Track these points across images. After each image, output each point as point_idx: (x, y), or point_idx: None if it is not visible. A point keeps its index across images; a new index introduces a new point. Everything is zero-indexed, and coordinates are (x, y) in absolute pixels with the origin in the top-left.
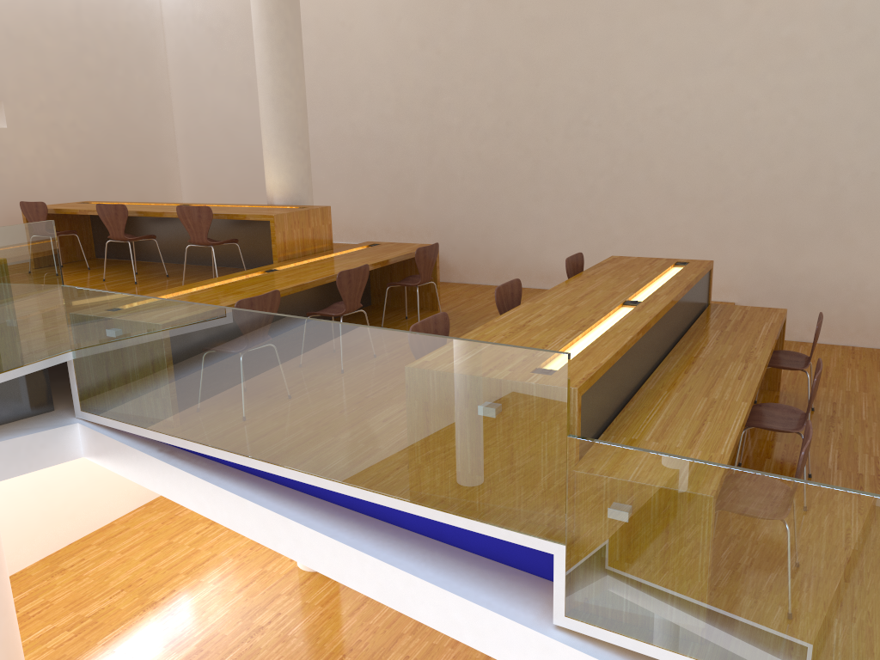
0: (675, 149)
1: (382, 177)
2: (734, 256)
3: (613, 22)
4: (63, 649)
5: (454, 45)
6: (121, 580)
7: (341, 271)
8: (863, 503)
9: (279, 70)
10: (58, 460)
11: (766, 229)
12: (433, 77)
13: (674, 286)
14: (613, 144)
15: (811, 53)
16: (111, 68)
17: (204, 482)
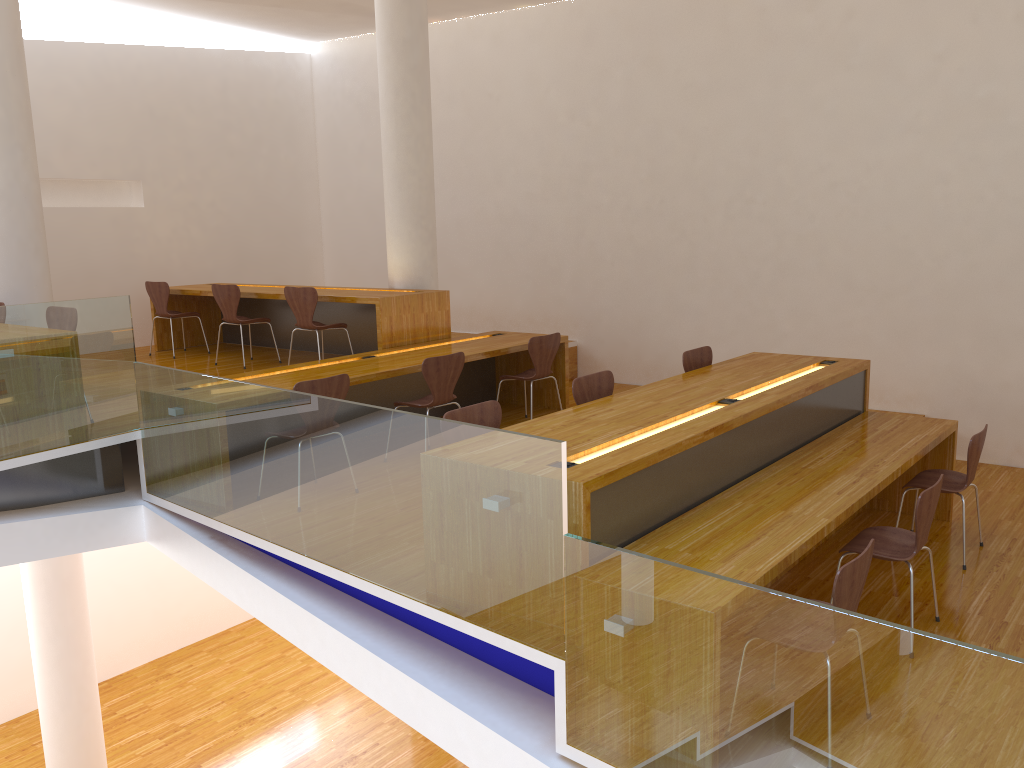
0: (851, 230)
1: (527, 261)
2: (923, 358)
3: (779, 86)
4: (150, 757)
5: (605, 116)
6: (224, 691)
7: (428, 358)
8: (851, 625)
9: (403, 146)
10: (118, 541)
11: (963, 326)
12: (582, 151)
13: (794, 385)
14: (779, 225)
15: (1014, 117)
16: (255, 146)
17: (243, 572)
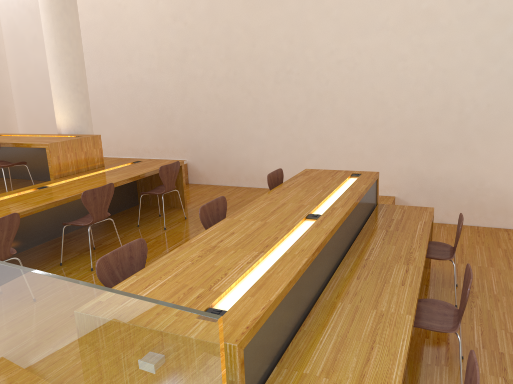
0: (350, 89)
1: (151, 112)
2: (394, 164)
3: (304, 0)
4: None
5: (196, 19)
6: None
7: (85, 191)
8: None
9: (59, 35)
10: None
11: (415, 145)
12: (183, 41)
13: (348, 198)
14: (307, 87)
15: (443, 20)
16: None
17: None
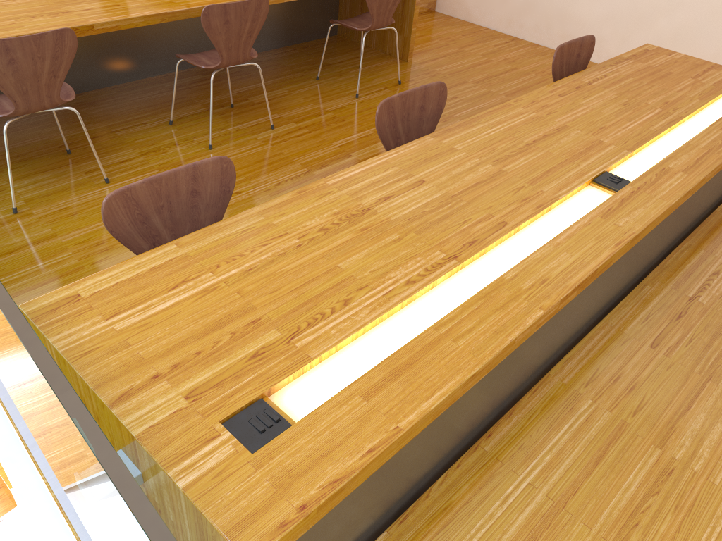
0: None
1: None
2: None
3: None
4: None
5: None
6: None
7: (210, 6)
8: None
9: None
10: None
11: None
12: None
13: (709, 149)
14: None
15: None
16: None
17: None
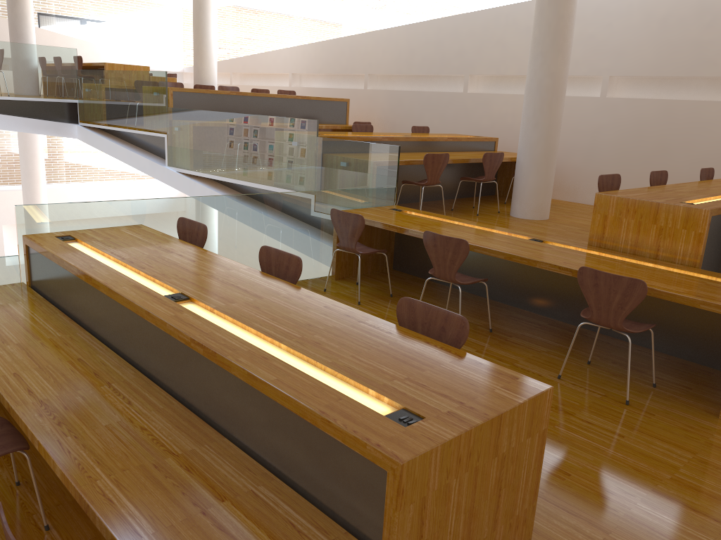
0: None
1: None
2: None
3: None
4: None
5: None
6: None
7: (426, 231)
8: None
9: None
10: None
11: None
12: None
13: (208, 334)
14: None
15: None
16: None
17: None
